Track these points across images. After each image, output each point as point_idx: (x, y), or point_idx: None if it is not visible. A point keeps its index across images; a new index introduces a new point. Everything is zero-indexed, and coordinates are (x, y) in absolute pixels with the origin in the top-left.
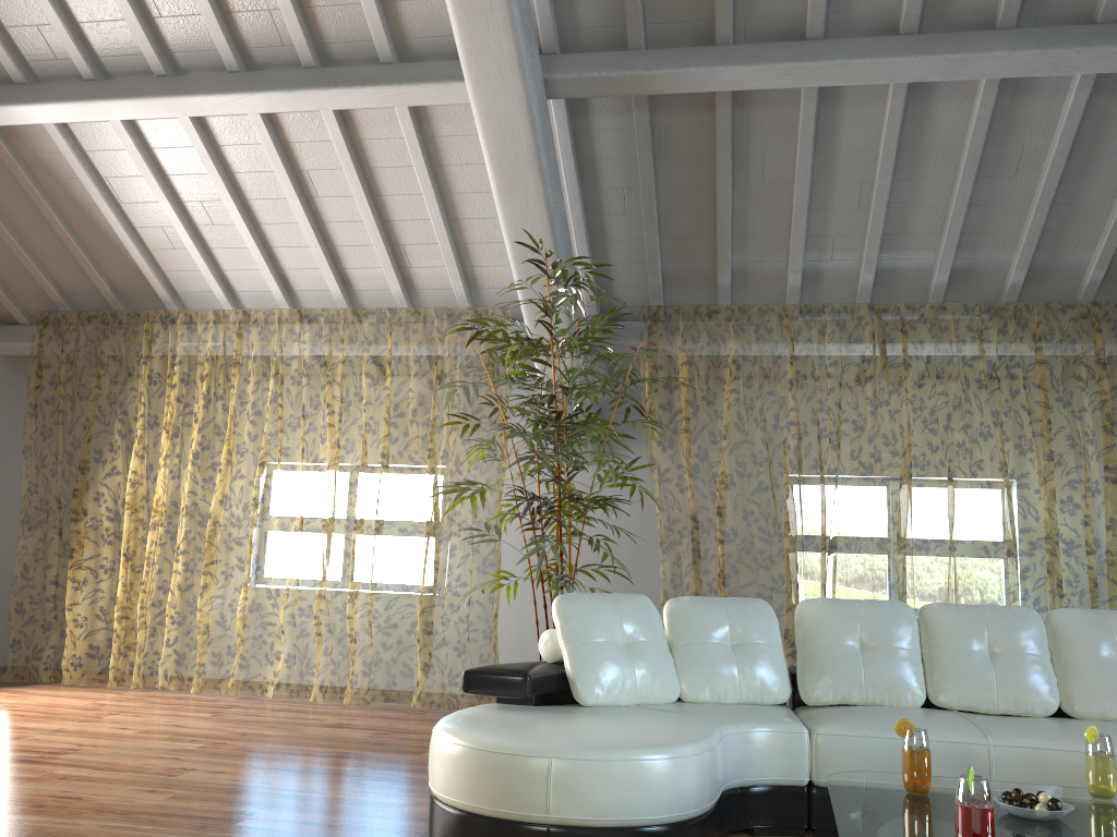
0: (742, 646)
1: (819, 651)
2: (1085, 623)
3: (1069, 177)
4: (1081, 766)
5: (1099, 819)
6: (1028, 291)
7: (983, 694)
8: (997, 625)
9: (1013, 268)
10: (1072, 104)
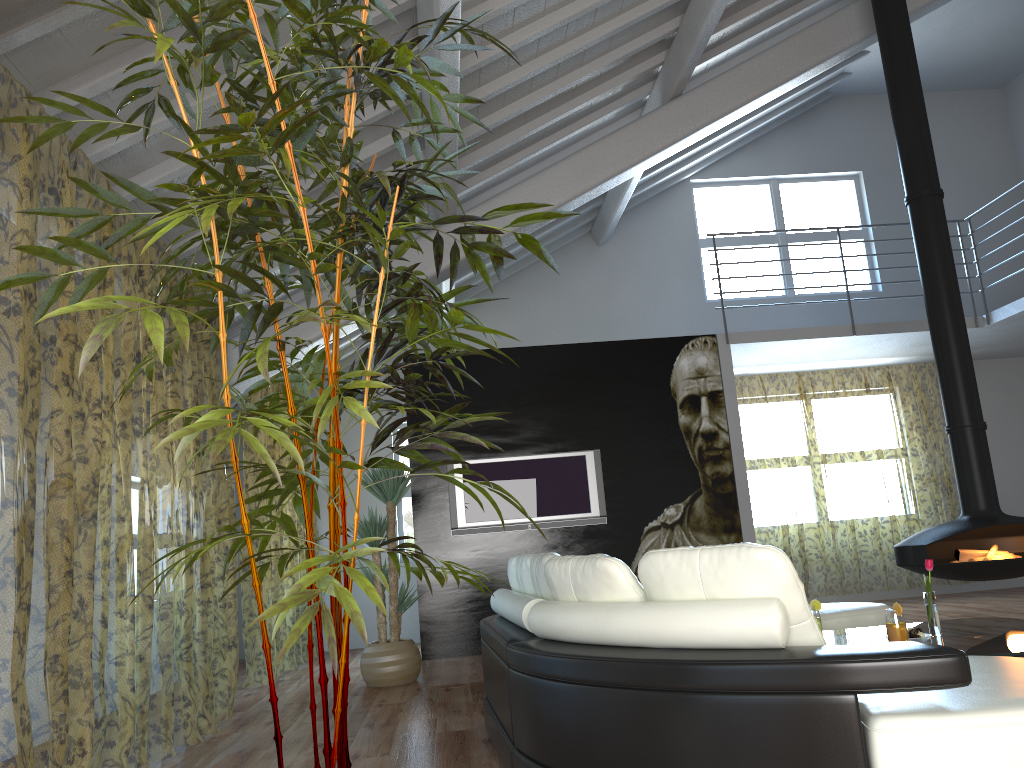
0: None
1: None
2: None
3: None
4: None
5: (886, 640)
6: None
7: None
8: None
9: None
10: (373, 117)
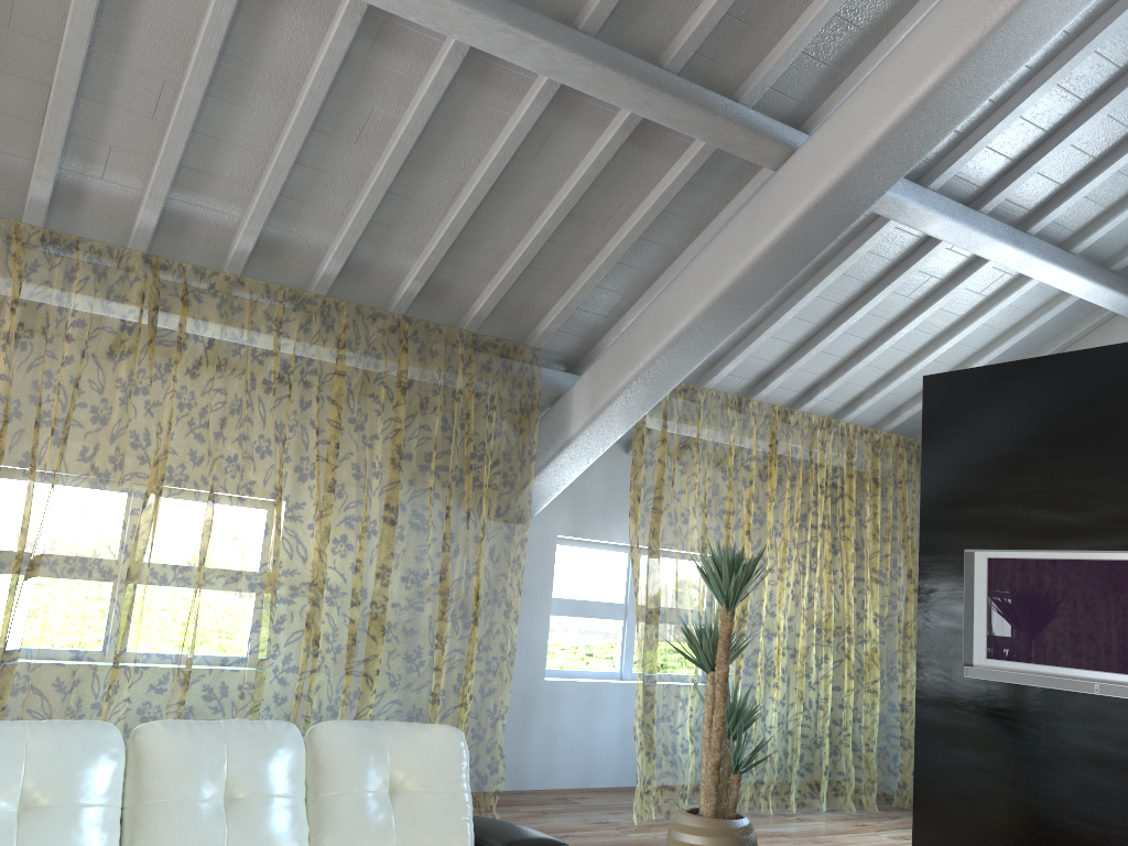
0: None
1: None
2: (356, 745)
3: (412, 165)
4: None
5: None
6: (340, 287)
7: None
8: (244, 755)
9: (331, 256)
10: (437, 77)
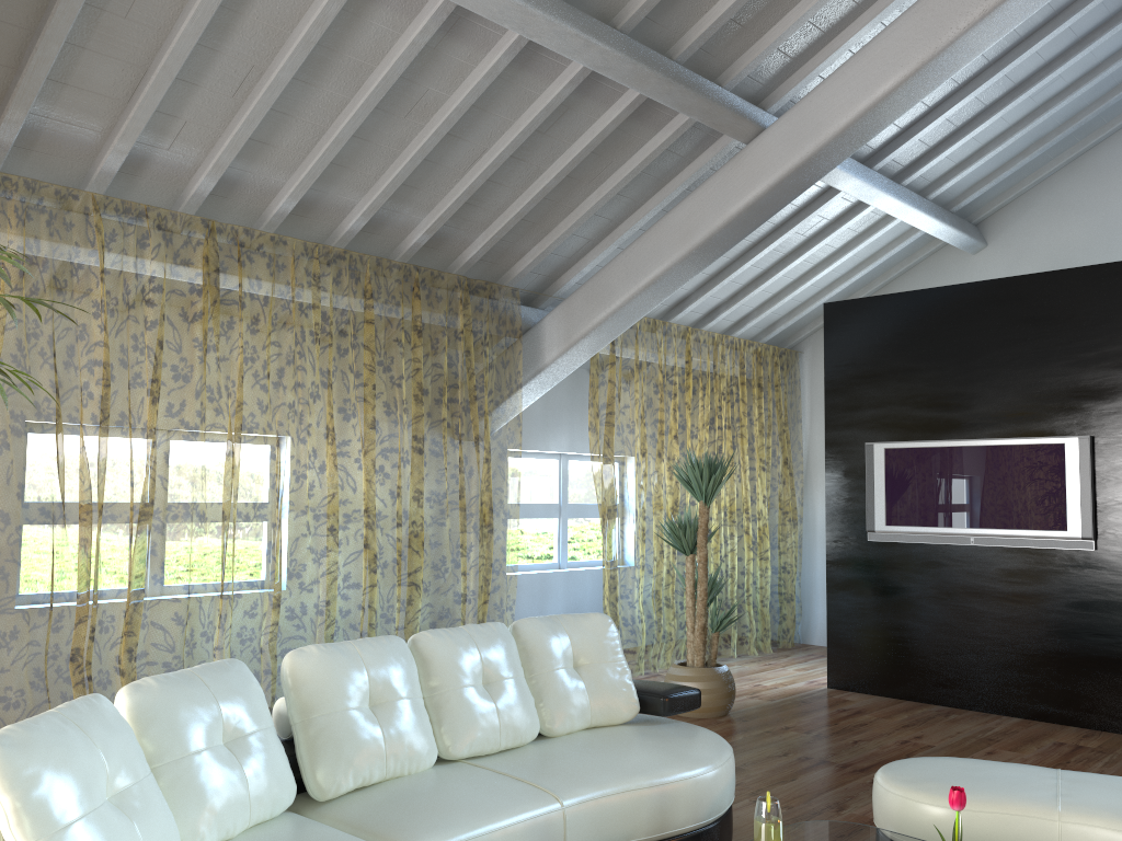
0: (242, 742)
1: (332, 723)
2: (548, 634)
3: (447, 136)
4: (632, 805)
5: None
6: (354, 240)
7: (490, 735)
8: (488, 649)
9: (359, 214)
10: (494, 65)
